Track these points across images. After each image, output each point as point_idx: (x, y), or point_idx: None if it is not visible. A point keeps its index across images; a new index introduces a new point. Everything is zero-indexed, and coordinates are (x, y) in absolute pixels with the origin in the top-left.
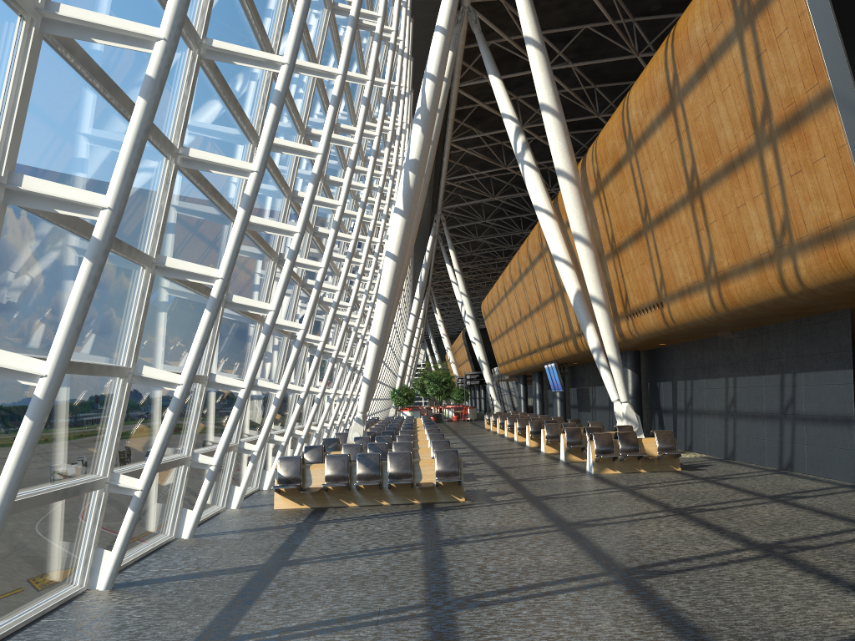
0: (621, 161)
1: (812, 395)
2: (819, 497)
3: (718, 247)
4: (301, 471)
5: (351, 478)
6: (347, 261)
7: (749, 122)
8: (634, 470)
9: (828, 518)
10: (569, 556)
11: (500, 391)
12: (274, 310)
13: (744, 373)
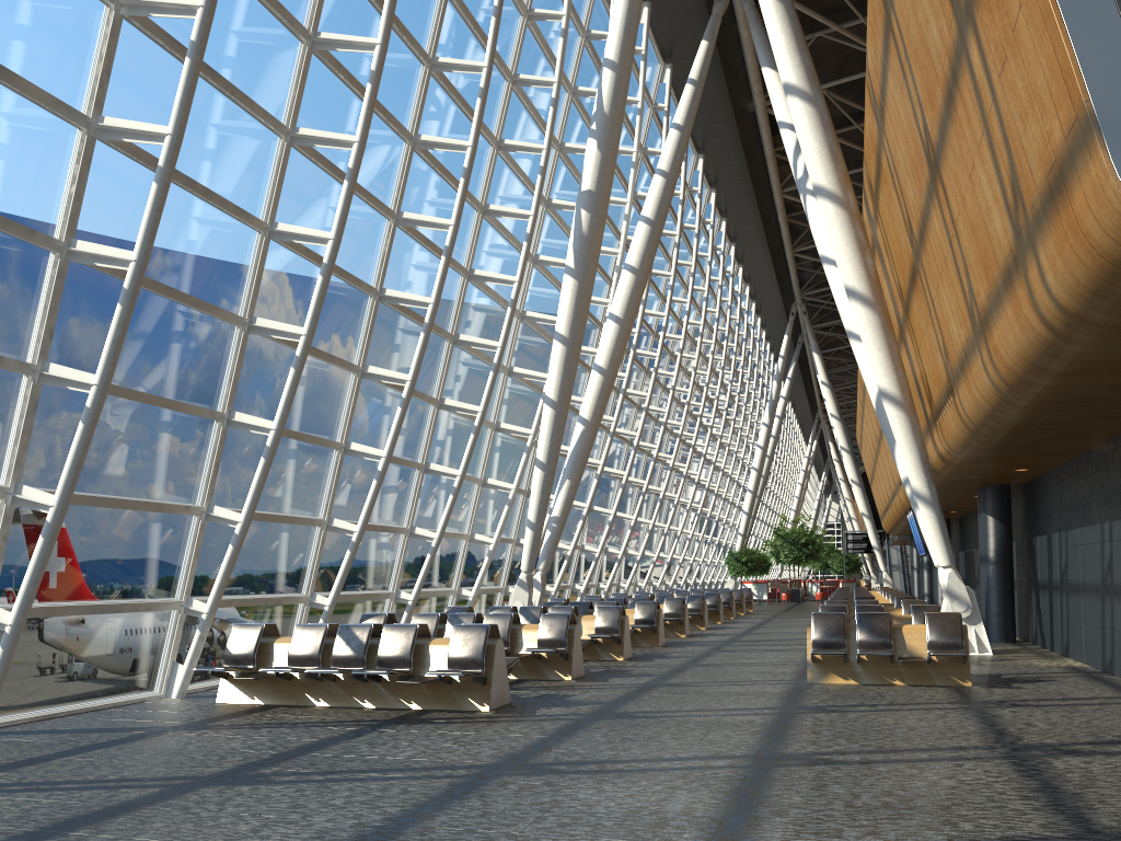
0: (878, 150)
1: None
2: None
3: (971, 264)
4: (256, 646)
5: (327, 662)
6: (422, 336)
7: None
8: (882, 680)
9: (1033, 806)
10: (326, 831)
11: (905, 559)
12: (96, 385)
13: (1120, 514)
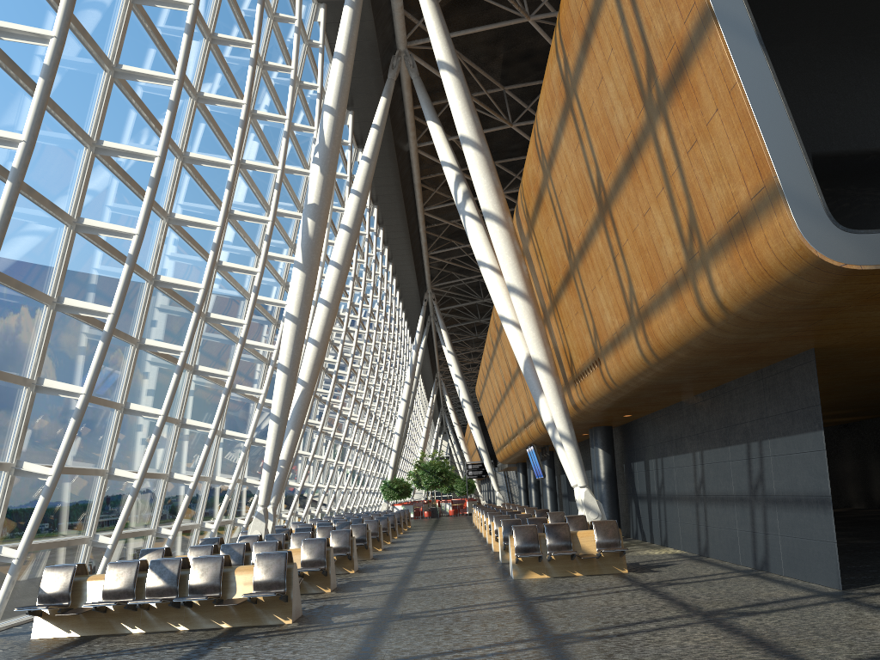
0: (541, 189)
1: (782, 468)
2: (775, 613)
3: (635, 274)
4: (71, 584)
5: (140, 594)
6: (195, 315)
7: (637, 92)
8: (566, 573)
9: (760, 654)
10: None
11: (508, 481)
12: None
13: (710, 445)
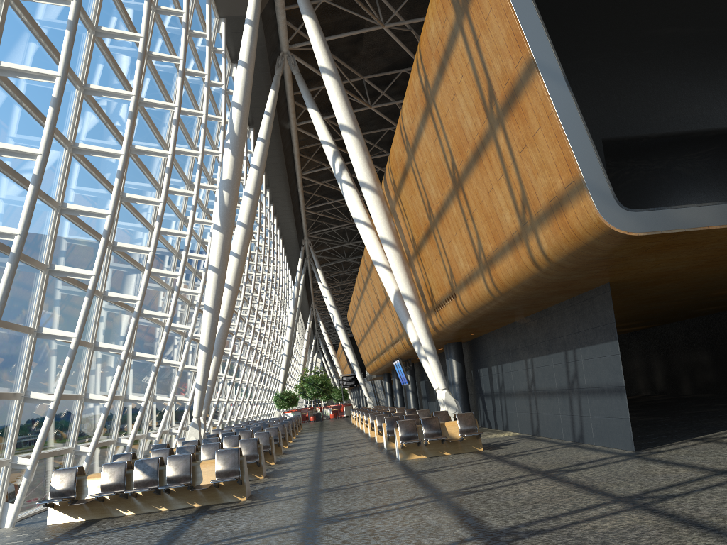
0: (406, 167)
1: (590, 368)
2: (590, 468)
3: (482, 233)
4: (75, 482)
5: (129, 486)
6: (146, 272)
7: (481, 108)
8: (438, 453)
9: (583, 493)
10: None
11: (375, 388)
12: None
13: (538, 353)
